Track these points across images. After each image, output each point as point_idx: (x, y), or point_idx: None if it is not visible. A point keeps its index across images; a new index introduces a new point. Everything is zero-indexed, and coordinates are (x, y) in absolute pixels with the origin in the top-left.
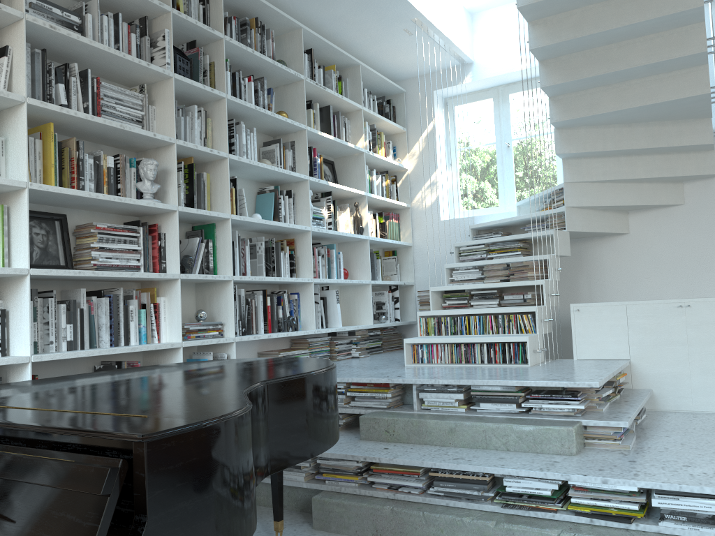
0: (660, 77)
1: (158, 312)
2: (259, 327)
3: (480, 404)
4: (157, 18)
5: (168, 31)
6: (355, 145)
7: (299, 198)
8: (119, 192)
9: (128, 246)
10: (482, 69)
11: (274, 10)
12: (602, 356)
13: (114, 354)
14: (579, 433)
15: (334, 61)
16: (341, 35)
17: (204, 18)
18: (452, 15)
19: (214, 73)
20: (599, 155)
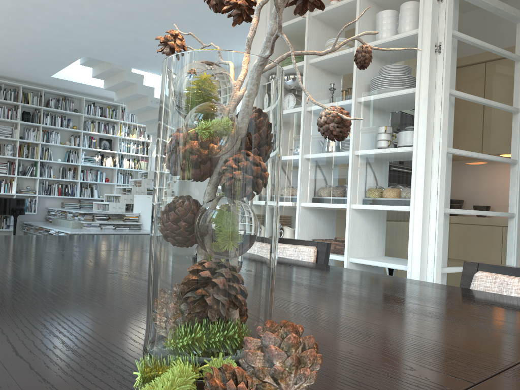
0: None
1: (11, 185)
2: (55, 193)
3: (75, 217)
4: (19, 105)
5: (19, 109)
6: (112, 135)
7: (79, 154)
8: (0, 153)
9: (3, 167)
10: None
11: (69, 94)
12: (137, 212)
13: (1, 195)
14: (77, 224)
15: (111, 104)
16: (108, 96)
17: (40, 101)
18: None
19: (40, 118)
20: None
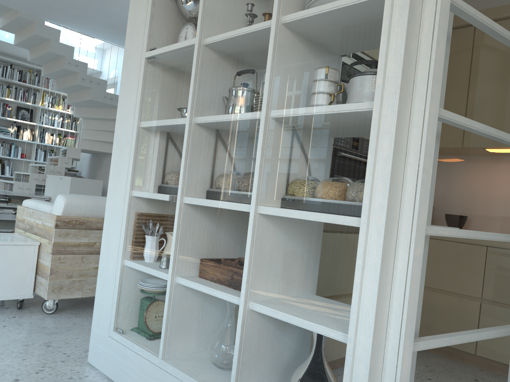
0: (84, 91)
1: None
2: None
3: None
4: None
5: None
6: (32, 104)
7: None
8: None
9: None
10: (103, 75)
11: None
12: (48, 195)
13: None
14: None
15: (33, 68)
16: None
17: None
18: (80, 52)
19: None
20: (94, 119)
